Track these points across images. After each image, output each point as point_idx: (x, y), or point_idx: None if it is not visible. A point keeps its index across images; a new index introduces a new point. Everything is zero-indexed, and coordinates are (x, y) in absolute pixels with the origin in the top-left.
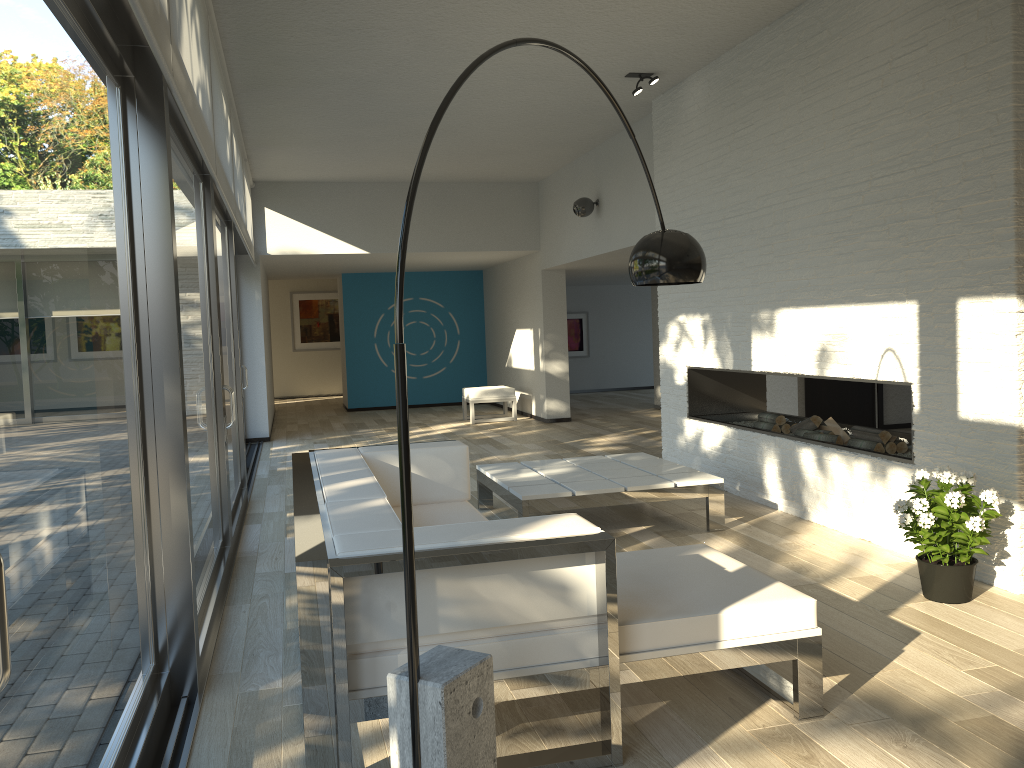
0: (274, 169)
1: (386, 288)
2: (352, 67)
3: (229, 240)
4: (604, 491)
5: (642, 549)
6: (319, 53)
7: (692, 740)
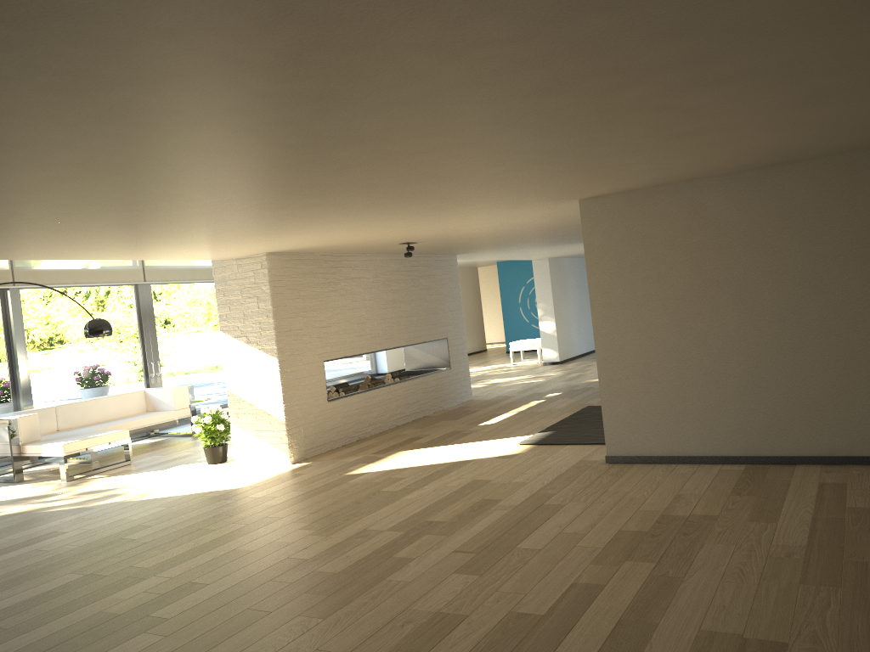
0: None
1: (524, 269)
2: None
3: None
4: None
5: None
6: None
7: (38, 481)
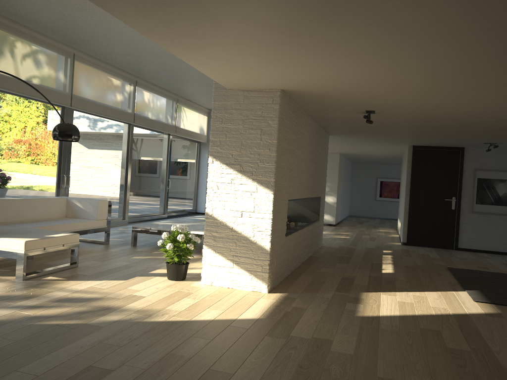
0: (207, 104)
1: None
2: (155, 66)
3: (129, 129)
4: (161, 229)
5: (160, 253)
6: (135, 62)
7: None
